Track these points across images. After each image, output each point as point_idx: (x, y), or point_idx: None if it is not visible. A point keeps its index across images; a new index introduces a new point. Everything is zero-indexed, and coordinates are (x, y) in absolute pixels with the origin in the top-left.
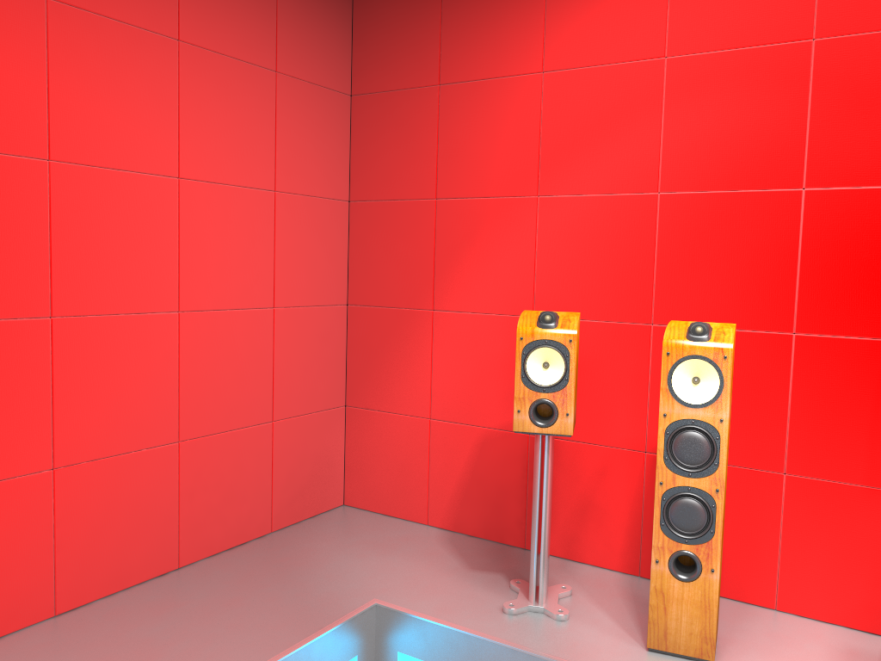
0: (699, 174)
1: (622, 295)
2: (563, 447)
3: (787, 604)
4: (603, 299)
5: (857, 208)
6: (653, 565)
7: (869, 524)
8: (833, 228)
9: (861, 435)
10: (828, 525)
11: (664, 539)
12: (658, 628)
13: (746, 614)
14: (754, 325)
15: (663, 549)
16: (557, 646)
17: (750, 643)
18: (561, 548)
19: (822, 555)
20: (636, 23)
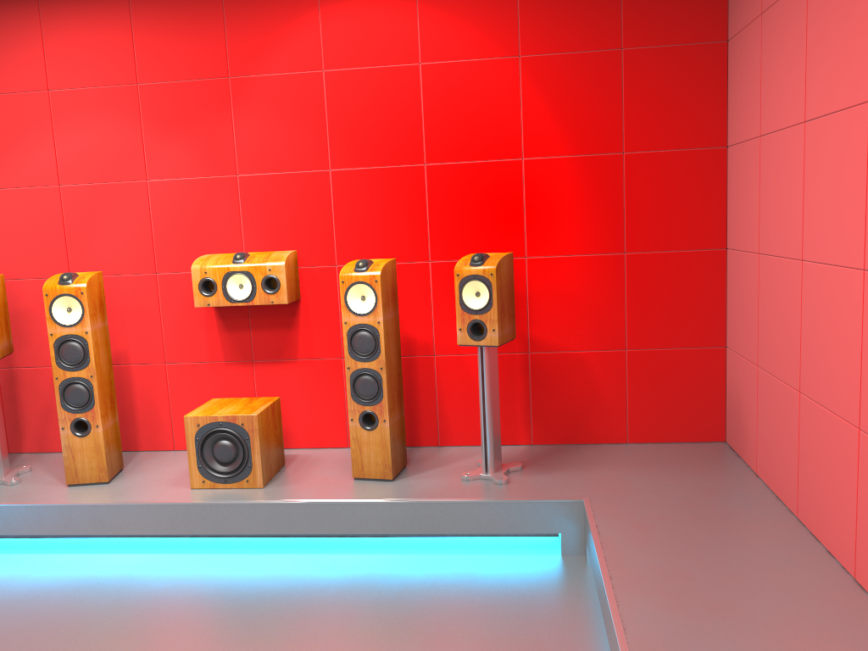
0: (84, 172)
1: (47, 259)
2: (24, 373)
3: (180, 445)
4: (35, 262)
5: (178, 192)
6: (61, 431)
7: (215, 384)
8: (167, 205)
9: (202, 332)
10: (194, 390)
11: (65, 413)
12: (71, 470)
13: (153, 456)
14: (133, 271)
15: (66, 420)
16: (2, 497)
17: (143, 469)
18: (35, 446)
19: (194, 409)
20: (25, 65)
